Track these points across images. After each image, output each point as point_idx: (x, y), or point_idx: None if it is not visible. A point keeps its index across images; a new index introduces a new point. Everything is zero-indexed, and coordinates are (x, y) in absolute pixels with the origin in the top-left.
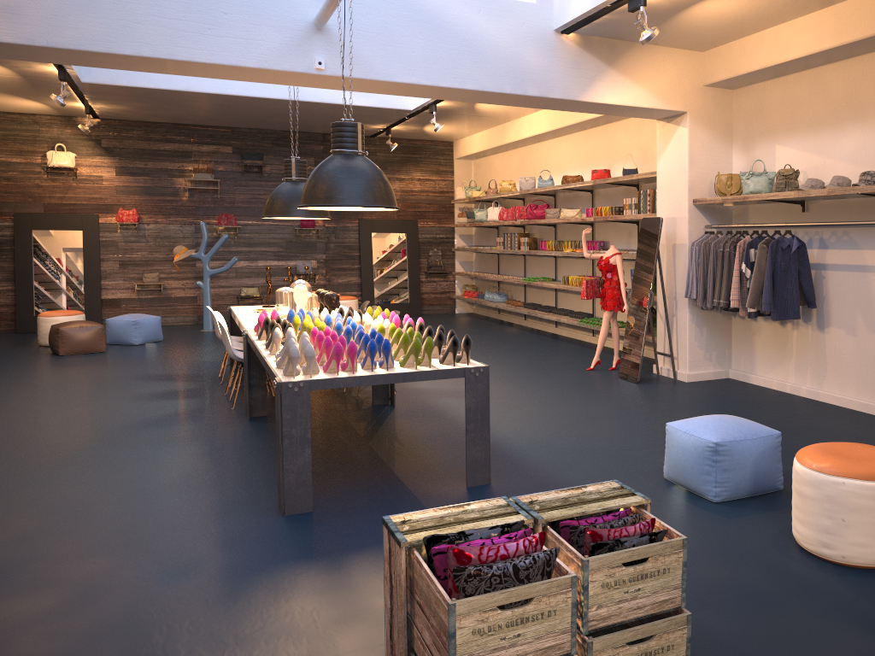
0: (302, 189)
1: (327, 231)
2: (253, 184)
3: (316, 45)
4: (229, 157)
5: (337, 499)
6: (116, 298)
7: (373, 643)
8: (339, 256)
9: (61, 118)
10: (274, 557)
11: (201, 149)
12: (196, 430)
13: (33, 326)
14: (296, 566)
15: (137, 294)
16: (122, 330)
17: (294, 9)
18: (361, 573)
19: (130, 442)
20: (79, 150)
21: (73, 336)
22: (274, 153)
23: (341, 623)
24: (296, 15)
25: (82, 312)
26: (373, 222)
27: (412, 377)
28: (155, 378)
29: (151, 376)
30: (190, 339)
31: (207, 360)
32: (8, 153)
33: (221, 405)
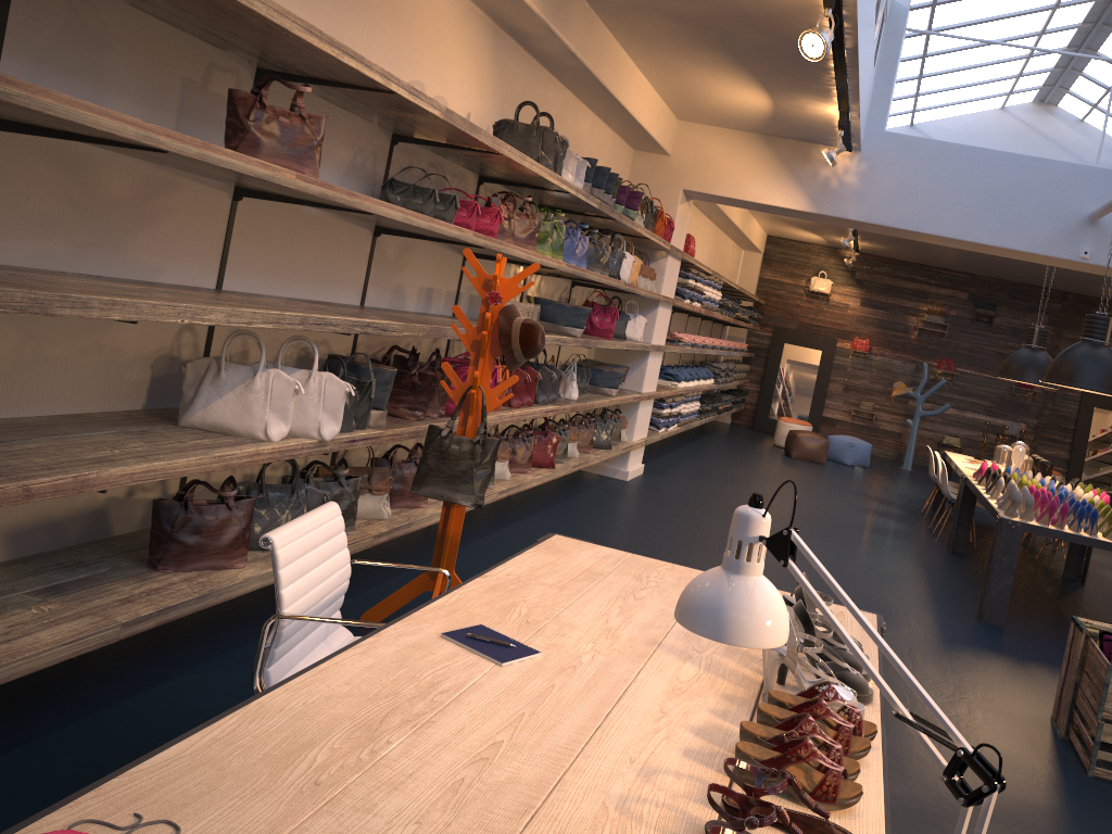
0: (1038, 357)
1: (1045, 395)
2: (979, 333)
3: (1085, 236)
4: (962, 303)
5: (1023, 627)
6: (833, 418)
7: (1043, 706)
8: (1051, 425)
9: (829, 248)
10: (974, 641)
11: (938, 292)
12: (908, 546)
13: (766, 427)
14: (990, 651)
15: (850, 418)
16: (839, 449)
17: (1072, 204)
18: (1038, 673)
19: (861, 538)
20: (836, 279)
21: (804, 444)
22: (1008, 305)
23: (1021, 689)
24: (1073, 209)
25: (810, 424)
26: (1099, 396)
27: (1111, 547)
28: (868, 497)
29: (865, 494)
30: (891, 472)
31: (909, 495)
32: (783, 274)
33: (926, 534)
